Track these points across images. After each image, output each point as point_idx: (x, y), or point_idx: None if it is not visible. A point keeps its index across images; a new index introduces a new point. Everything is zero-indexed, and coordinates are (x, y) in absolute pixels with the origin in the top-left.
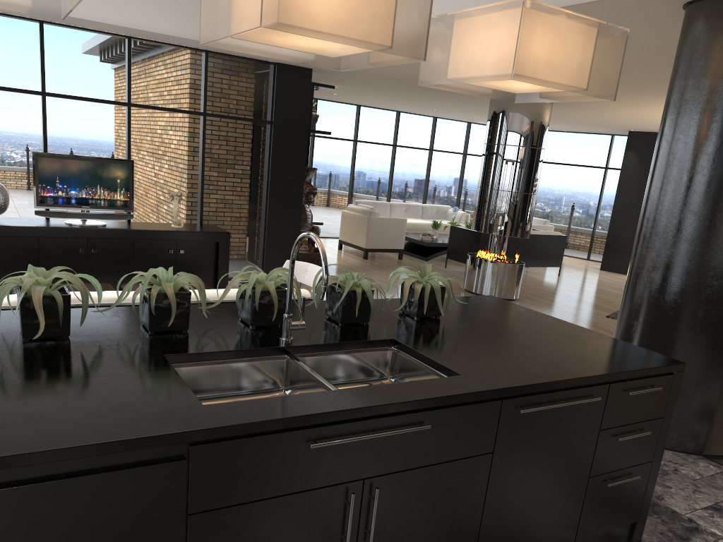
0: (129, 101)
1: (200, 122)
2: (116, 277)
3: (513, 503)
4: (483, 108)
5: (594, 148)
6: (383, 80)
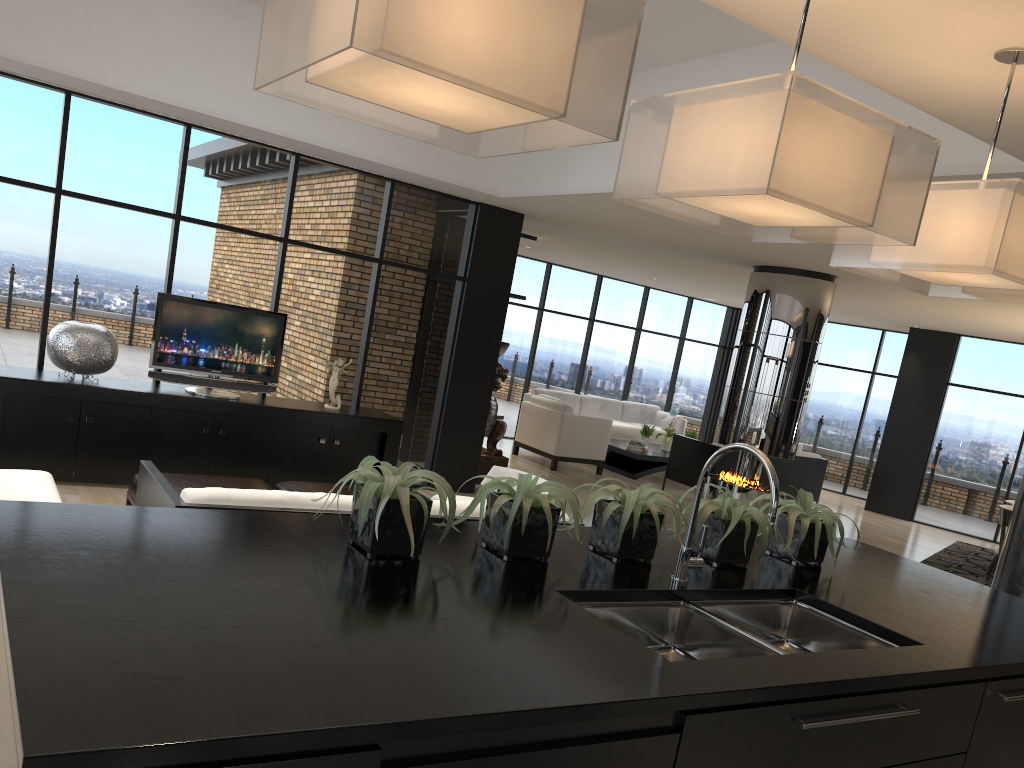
0: (286, 236)
1: (372, 271)
2: (245, 471)
3: None
4: (725, 282)
5: (857, 345)
6: (613, 236)
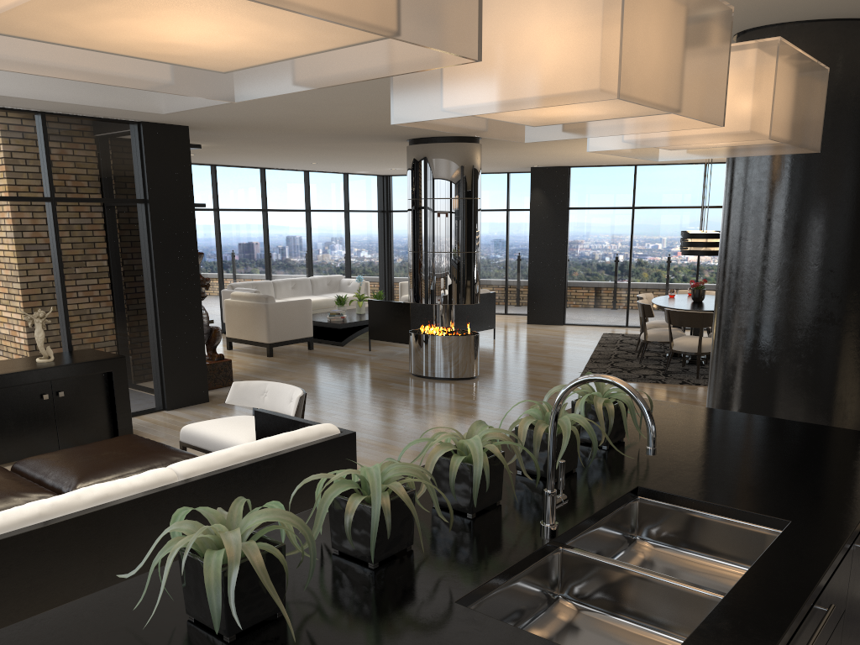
0: None
1: (47, 211)
2: None
3: None
4: (379, 156)
5: (490, 189)
6: (278, 133)
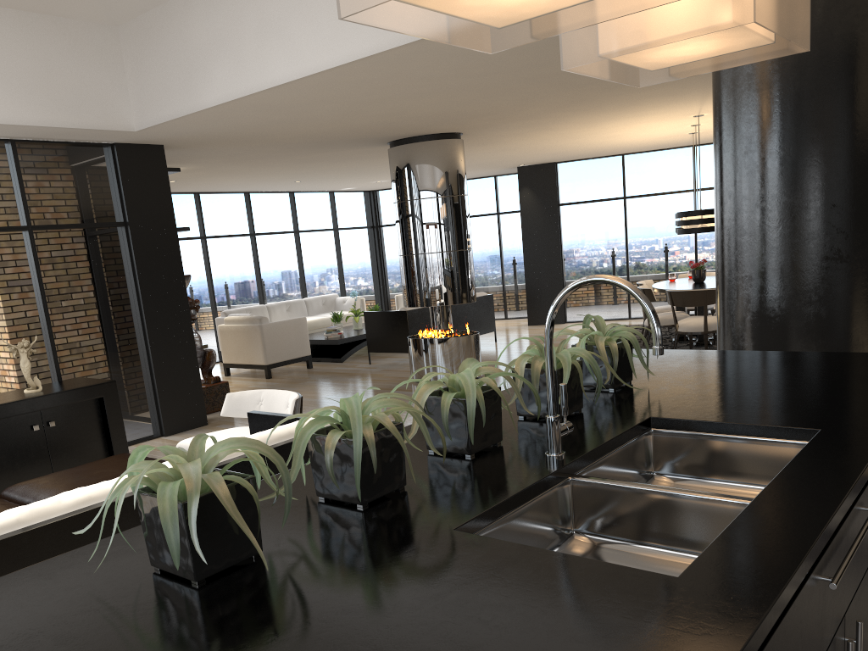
0: None
1: (25, 240)
2: None
3: None
4: (362, 166)
5: (479, 194)
6: (255, 146)
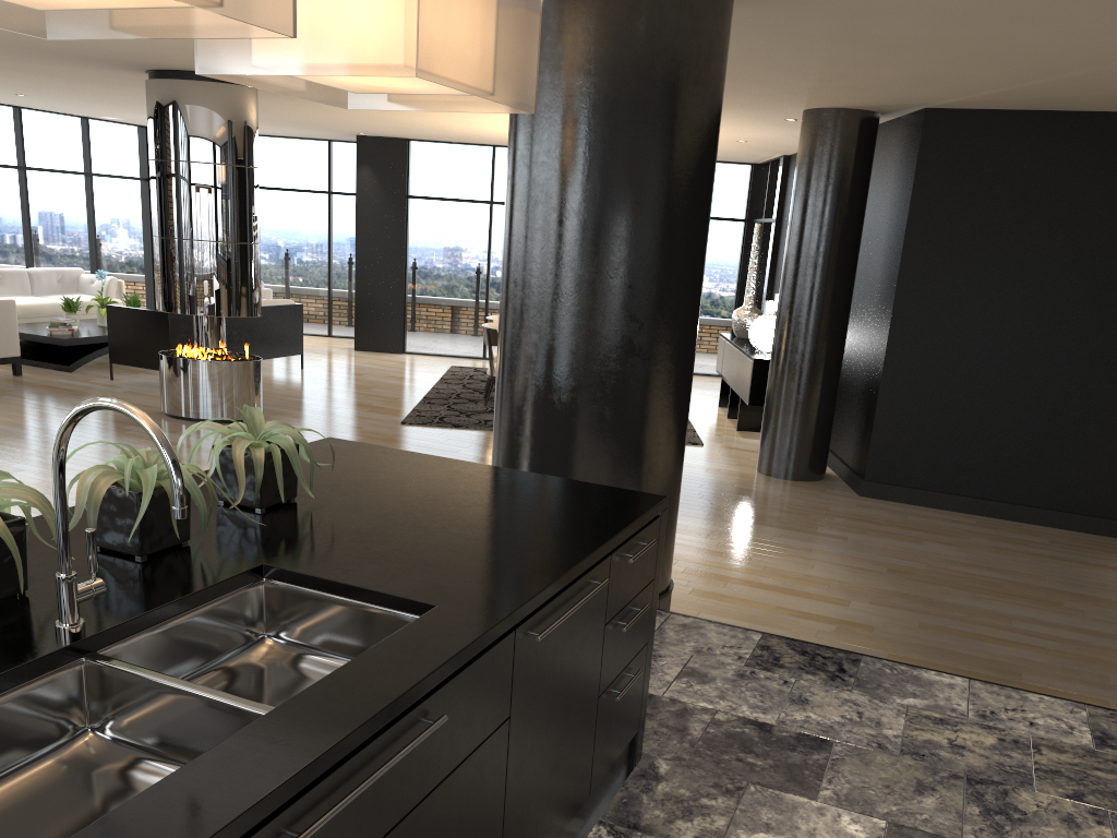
0: None
1: None
2: None
3: (533, 780)
4: (121, 94)
5: (306, 162)
6: None
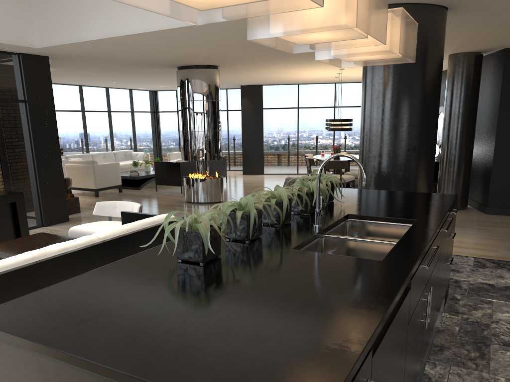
0: None
1: None
2: None
3: (439, 283)
4: (156, 77)
5: None
6: (101, 62)
